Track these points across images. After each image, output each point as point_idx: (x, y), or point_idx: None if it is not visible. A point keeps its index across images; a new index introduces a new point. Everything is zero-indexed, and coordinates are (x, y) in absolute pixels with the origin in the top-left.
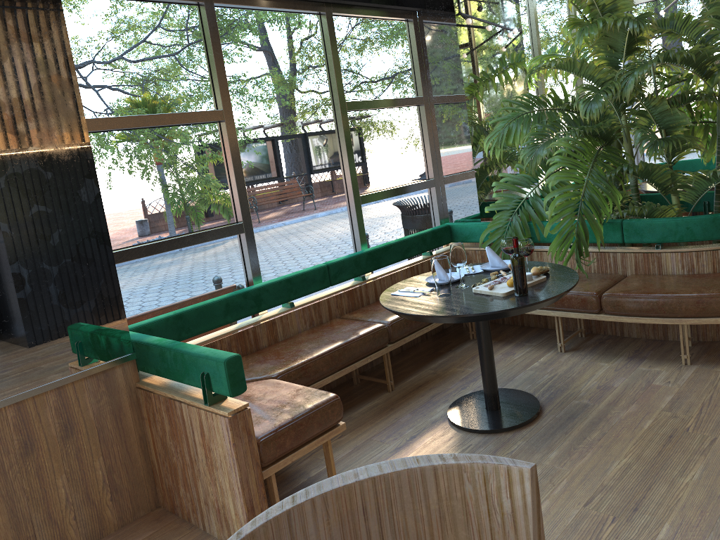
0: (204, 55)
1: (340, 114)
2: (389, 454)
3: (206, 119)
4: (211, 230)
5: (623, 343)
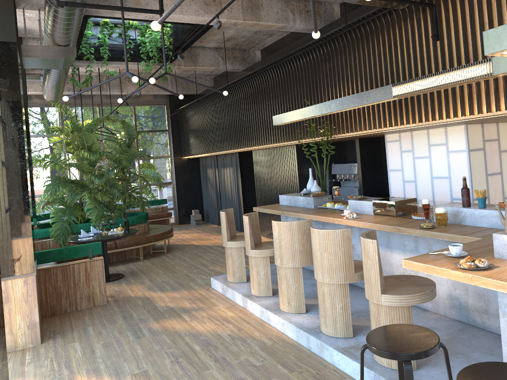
0: None
1: None
2: None
3: None
4: None
5: (113, 263)
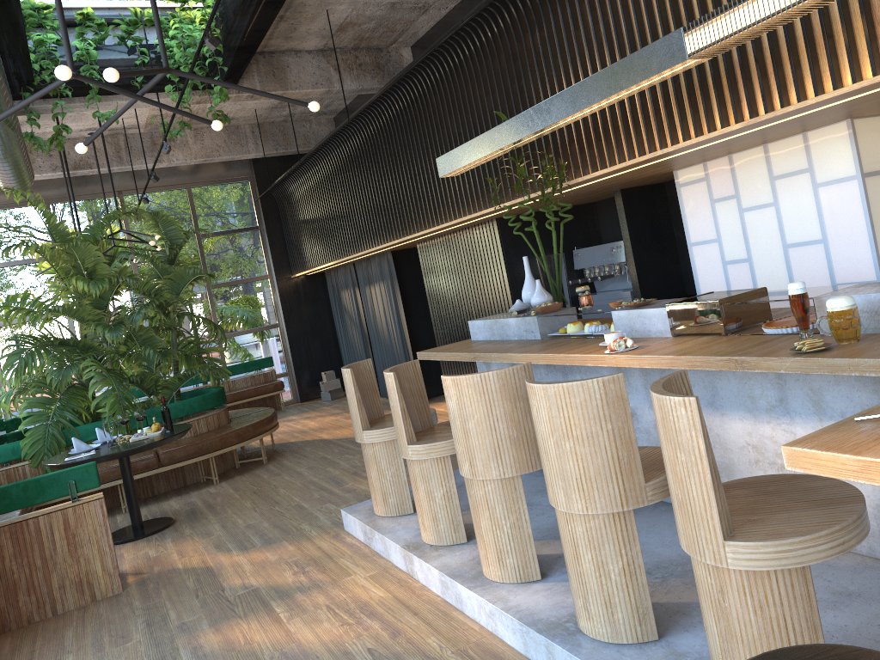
0: None
1: None
2: None
3: None
4: None
5: (161, 495)
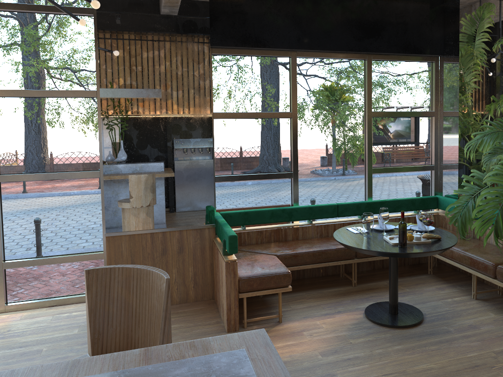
0: (287, 83)
1: (367, 118)
2: (320, 315)
3: (281, 116)
4: (274, 173)
5: None
